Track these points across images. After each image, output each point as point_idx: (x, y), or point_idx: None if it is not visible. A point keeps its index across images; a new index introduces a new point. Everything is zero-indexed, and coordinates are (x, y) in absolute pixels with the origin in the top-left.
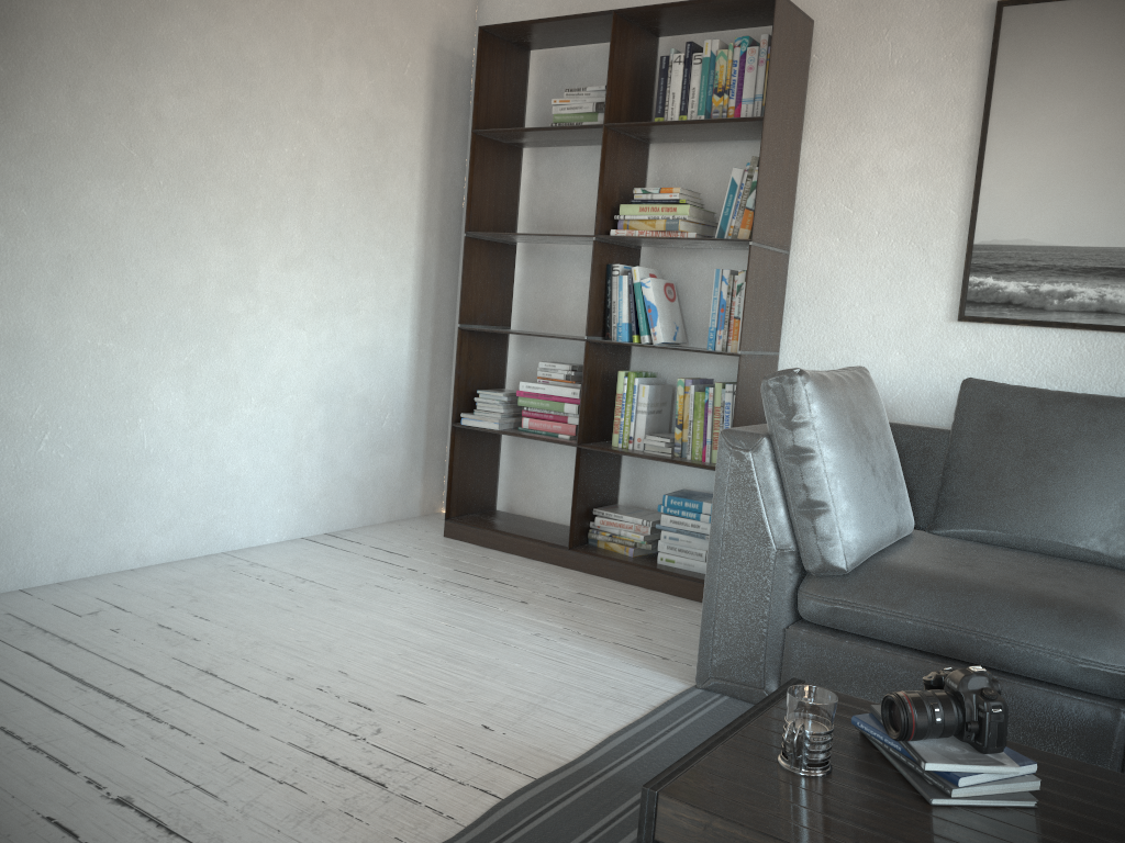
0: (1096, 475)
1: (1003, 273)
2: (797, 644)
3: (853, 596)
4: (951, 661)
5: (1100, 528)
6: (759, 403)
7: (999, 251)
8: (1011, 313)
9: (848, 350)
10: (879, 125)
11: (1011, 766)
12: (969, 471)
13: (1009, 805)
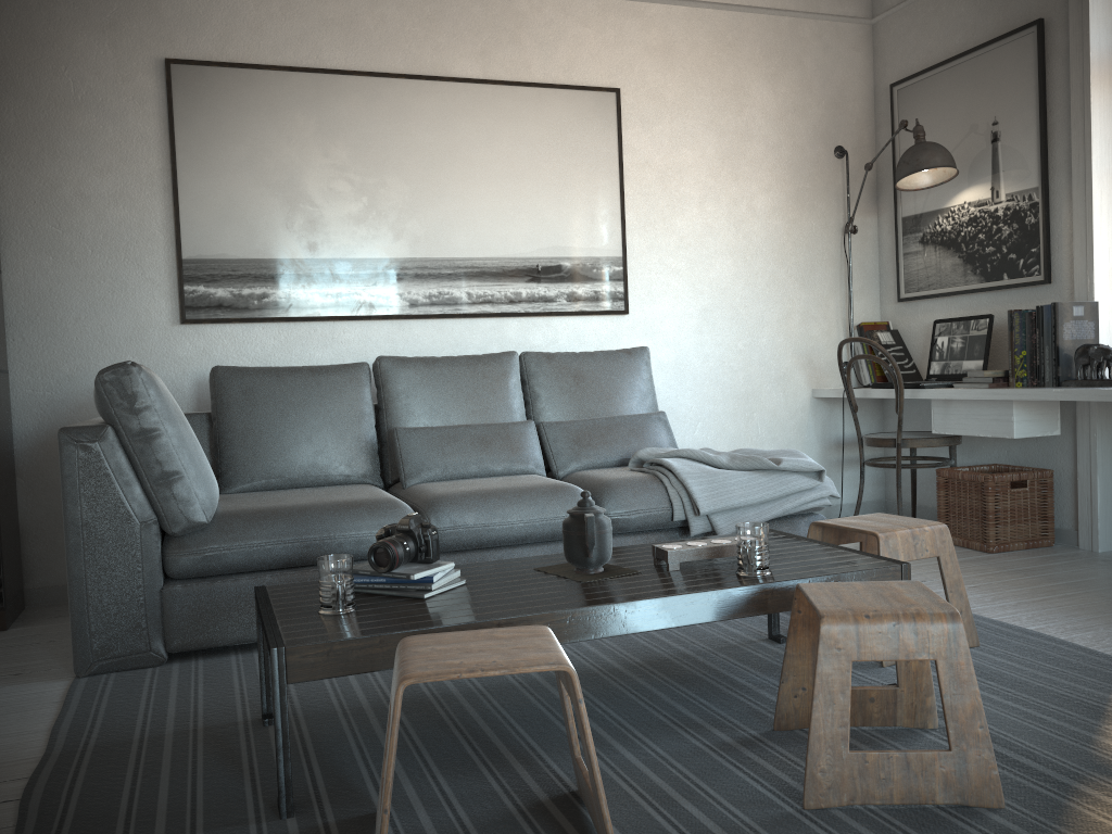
0: (332, 421)
1: (212, 282)
2: (176, 599)
3: (218, 542)
4: (302, 568)
5: (344, 458)
6: (5, 421)
7: (205, 264)
8: (224, 313)
9: (83, 360)
10: (74, 153)
11: (450, 563)
12: (241, 437)
13: (455, 586)
